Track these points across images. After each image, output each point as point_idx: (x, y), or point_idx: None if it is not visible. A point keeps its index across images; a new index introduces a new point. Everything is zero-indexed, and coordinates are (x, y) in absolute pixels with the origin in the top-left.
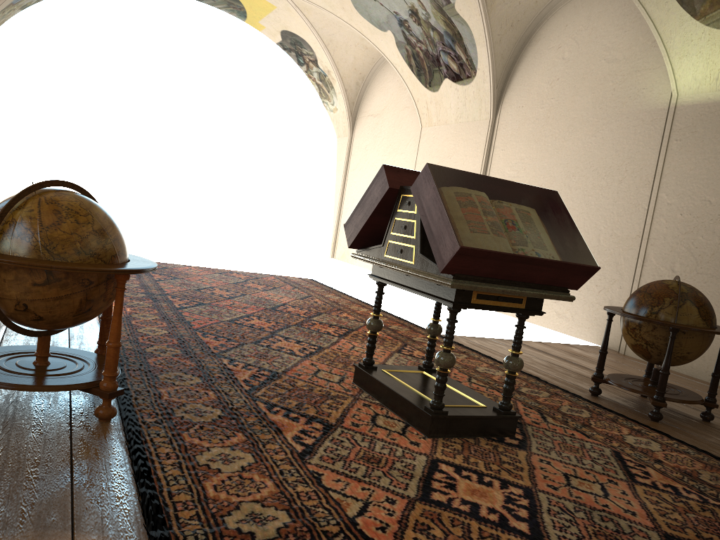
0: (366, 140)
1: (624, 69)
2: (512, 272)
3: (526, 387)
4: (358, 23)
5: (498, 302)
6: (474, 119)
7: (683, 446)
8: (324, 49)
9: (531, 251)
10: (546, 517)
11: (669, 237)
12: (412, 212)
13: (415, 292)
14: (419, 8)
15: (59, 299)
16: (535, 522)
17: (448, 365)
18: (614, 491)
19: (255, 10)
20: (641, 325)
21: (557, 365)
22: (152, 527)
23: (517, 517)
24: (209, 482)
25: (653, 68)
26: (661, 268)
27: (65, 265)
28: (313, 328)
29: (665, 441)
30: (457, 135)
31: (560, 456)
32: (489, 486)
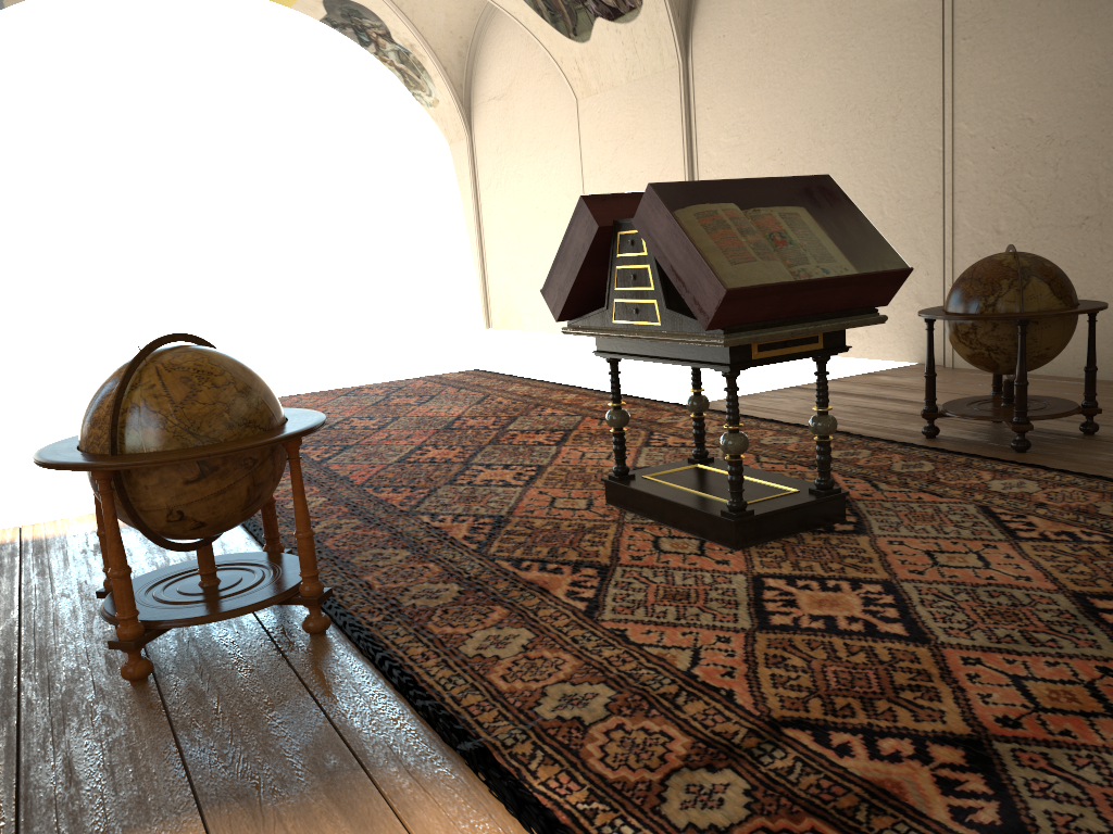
0: (496, 139)
1: None
2: (798, 305)
3: (837, 449)
4: None
5: (787, 349)
6: (656, 71)
7: (1068, 477)
8: (397, 13)
9: (818, 270)
10: (921, 610)
11: (982, 184)
12: (640, 254)
13: (669, 362)
14: None
15: (221, 493)
16: (910, 619)
17: (740, 450)
18: (996, 557)
19: None
20: (976, 327)
21: (866, 407)
22: (457, 741)
23: (885, 619)
24: (493, 674)
25: None
26: (980, 233)
27: (224, 447)
28: (515, 441)
29: (1042, 475)
30: (634, 101)
31: (913, 531)
32: (838, 591)
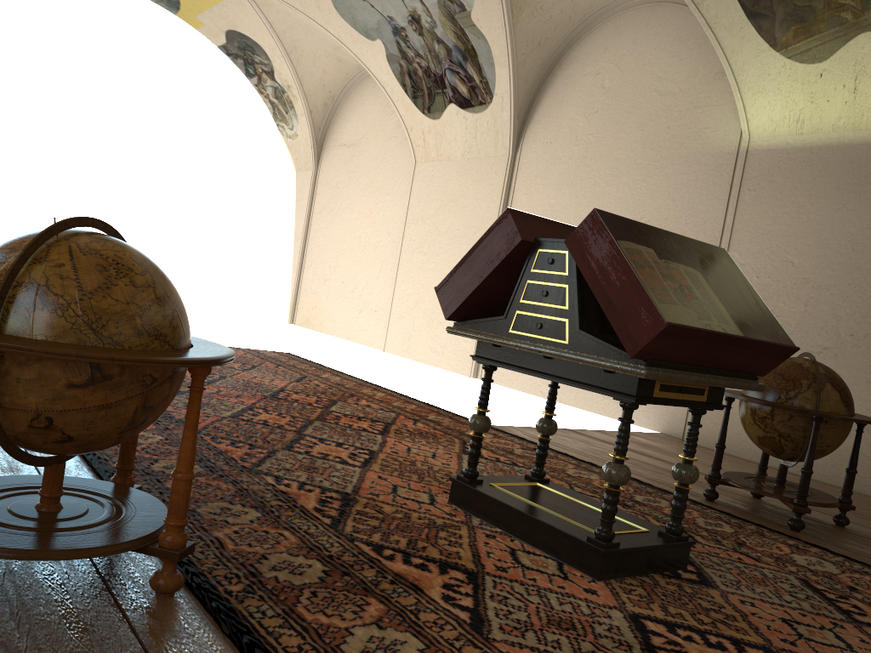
0: (338, 176)
1: (680, 104)
2: (708, 355)
3: (638, 494)
4: (337, 27)
5: (680, 395)
6: (488, 156)
7: (856, 564)
8: (285, 58)
9: (732, 328)
10: None
11: None
12: (560, 274)
13: (561, 381)
14: (423, 14)
15: (106, 407)
16: None
17: (623, 481)
18: (852, 640)
19: (193, 1)
20: (774, 414)
21: (640, 461)
22: None
23: None
24: None
25: (717, 105)
26: None
27: (132, 355)
28: (341, 422)
29: (833, 558)
30: (464, 174)
31: (756, 593)
32: (725, 651)
